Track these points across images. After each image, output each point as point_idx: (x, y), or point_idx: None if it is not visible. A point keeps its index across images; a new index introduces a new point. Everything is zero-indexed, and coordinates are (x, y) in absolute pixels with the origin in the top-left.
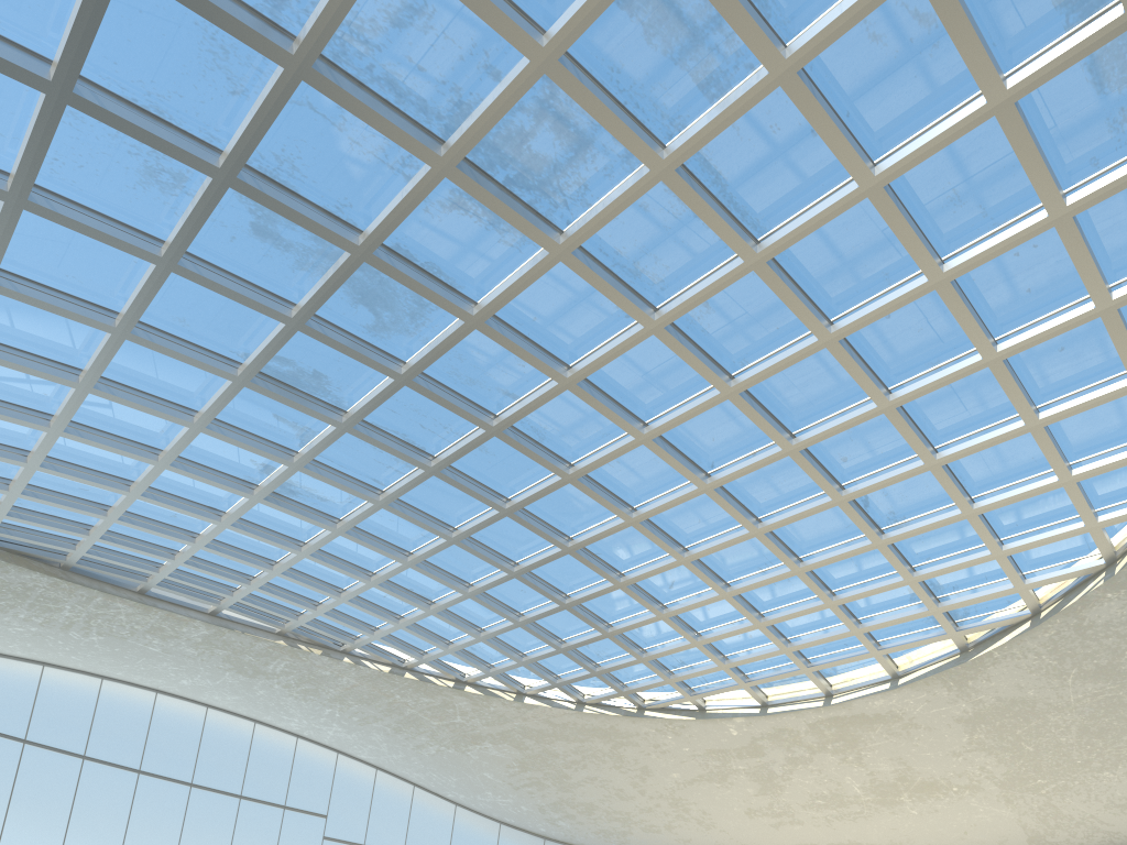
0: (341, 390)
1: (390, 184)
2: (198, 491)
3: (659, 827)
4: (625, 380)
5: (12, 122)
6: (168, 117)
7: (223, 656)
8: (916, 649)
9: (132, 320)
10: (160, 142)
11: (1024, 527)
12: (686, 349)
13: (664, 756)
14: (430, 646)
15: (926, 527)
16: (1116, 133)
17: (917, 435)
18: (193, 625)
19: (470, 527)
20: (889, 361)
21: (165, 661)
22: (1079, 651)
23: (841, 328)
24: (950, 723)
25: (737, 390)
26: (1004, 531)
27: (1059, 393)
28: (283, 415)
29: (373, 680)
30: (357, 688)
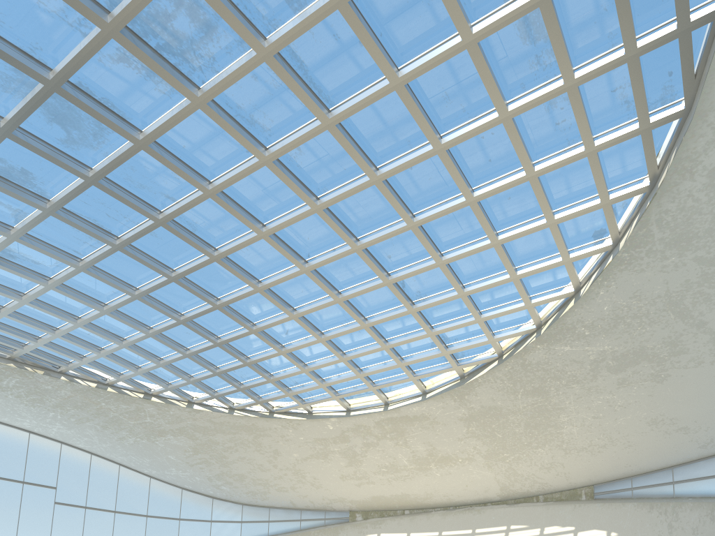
0: (44, 184)
1: (70, 37)
2: None
3: (287, 488)
4: (249, 194)
5: None
6: None
7: None
8: (435, 376)
9: None
10: None
11: (492, 304)
12: (287, 177)
13: (288, 443)
14: (125, 369)
15: (438, 302)
16: (534, 70)
17: (431, 244)
18: None
19: (148, 288)
20: (413, 196)
21: None
22: (524, 379)
23: (383, 173)
24: (456, 421)
25: (322, 207)
26: (482, 306)
27: (508, 224)
28: None
29: (84, 392)
30: (72, 398)
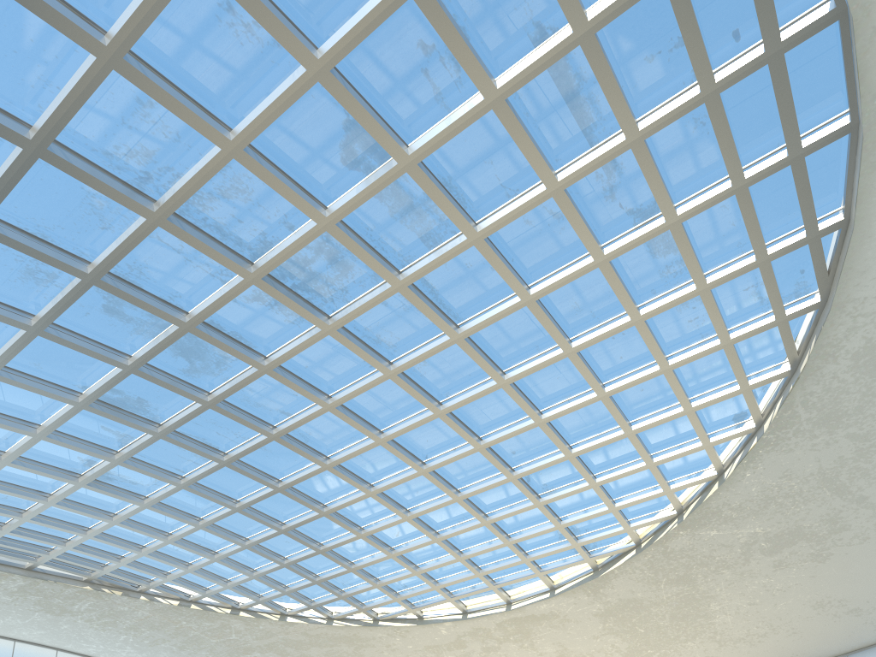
0: (158, 410)
1: (210, 285)
2: (30, 479)
3: None
4: (368, 404)
5: None
6: (51, 240)
7: (35, 600)
8: (564, 570)
9: None
10: (45, 257)
11: (627, 492)
12: (411, 387)
13: (394, 652)
14: (212, 583)
15: (567, 493)
16: (664, 278)
17: (559, 438)
18: (11, 578)
19: (251, 500)
20: (540, 395)
21: None
22: (666, 567)
23: (511, 377)
24: (590, 617)
25: (445, 411)
26: (615, 495)
27: (642, 414)
28: (109, 426)
29: (164, 611)
30: (150, 618)
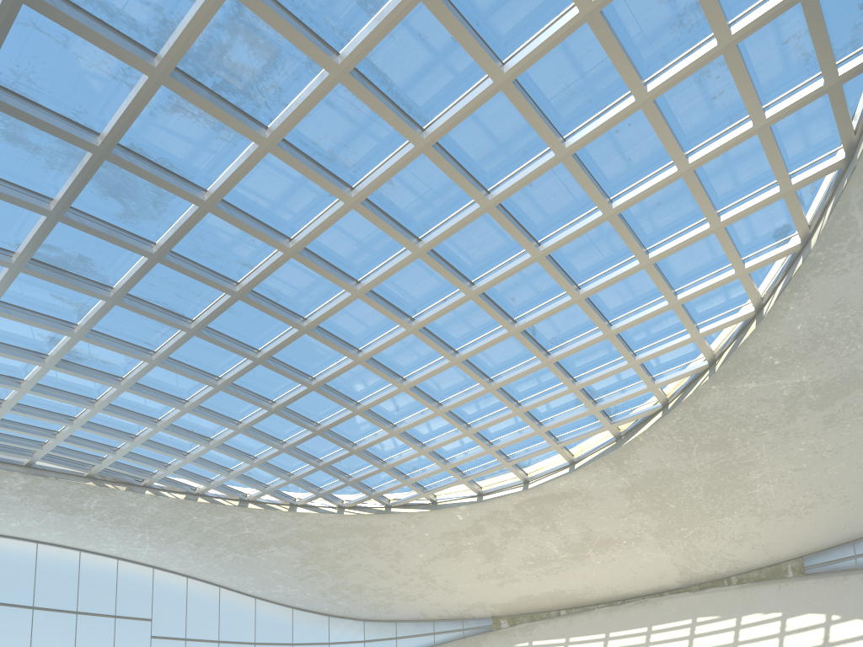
0: (105, 269)
1: (116, 92)
2: None
3: (415, 597)
4: (337, 247)
5: None
6: None
7: (44, 499)
8: (584, 441)
9: None
10: None
11: (649, 341)
12: (380, 219)
13: (410, 541)
14: (215, 474)
15: (579, 347)
16: (676, 34)
17: (563, 276)
18: (12, 476)
19: (231, 375)
20: (536, 220)
21: None
22: (698, 431)
23: (496, 196)
24: (615, 493)
25: (425, 249)
26: (635, 346)
27: (661, 237)
28: (59, 294)
29: (173, 506)
30: (160, 514)
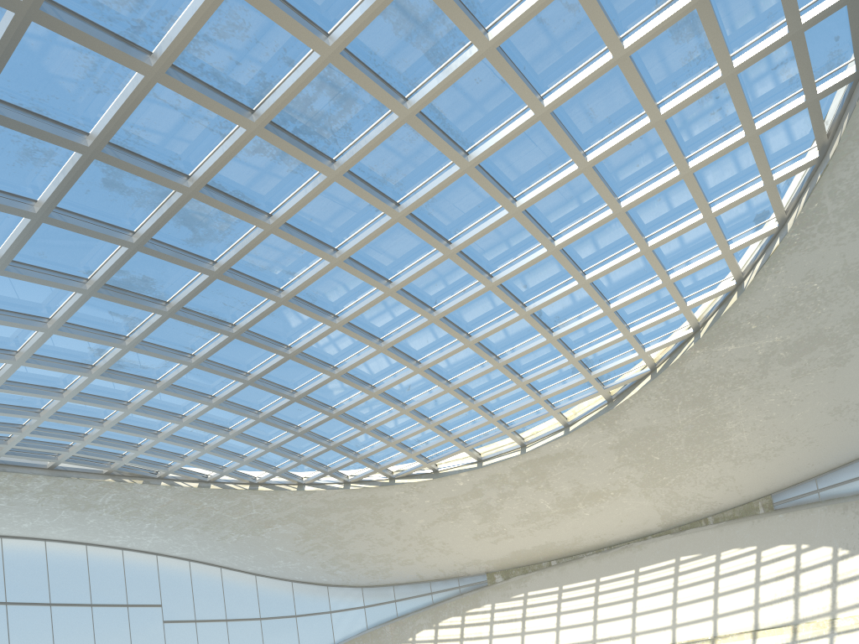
0: (164, 287)
1: (210, 141)
2: (43, 377)
3: (412, 560)
4: (375, 253)
5: None
6: (46, 113)
7: (61, 499)
8: (578, 405)
9: (7, 261)
10: (45, 134)
11: (641, 315)
12: (420, 229)
13: (412, 509)
14: (228, 461)
15: (581, 324)
16: (686, 66)
17: (573, 265)
18: (36, 480)
19: (262, 371)
20: (552, 219)
21: (10, 512)
22: (682, 390)
23: (523, 203)
24: (605, 450)
25: (455, 251)
26: (629, 319)
27: (658, 227)
28: (116, 311)
29: (185, 495)
30: (172, 503)
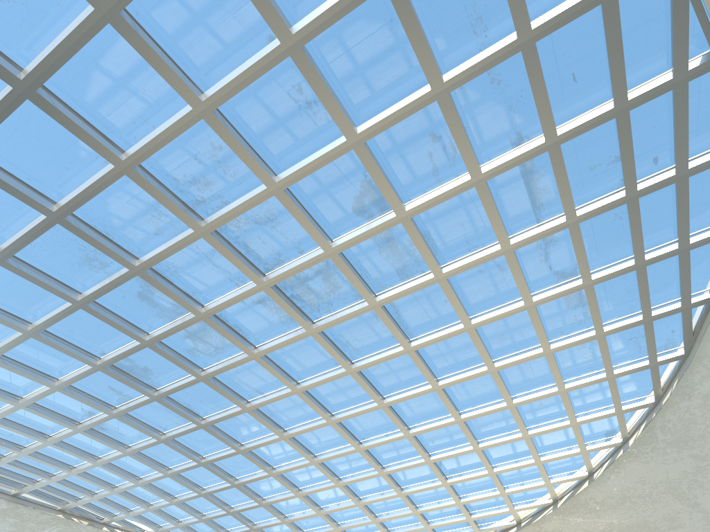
0: (158, 378)
1: (227, 287)
2: (36, 422)
3: None
4: (327, 392)
5: (12, 223)
6: (112, 237)
7: (12, 522)
8: None
9: (41, 328)
10: (106, 249)
11: (515, 481)
12: (365, 383)
13: None
14: (165, 522)
15: (470, 478)
16: (572, 323)
17: (471, 435)
18: None
19: (215, 457)
20: (462, 400)
21: None
22: None
23: (444, 383)
24: None
25: (387, 404)
26: (506, 483)
27: (537, 423)
28: (114, 387)
29: None
30: None
